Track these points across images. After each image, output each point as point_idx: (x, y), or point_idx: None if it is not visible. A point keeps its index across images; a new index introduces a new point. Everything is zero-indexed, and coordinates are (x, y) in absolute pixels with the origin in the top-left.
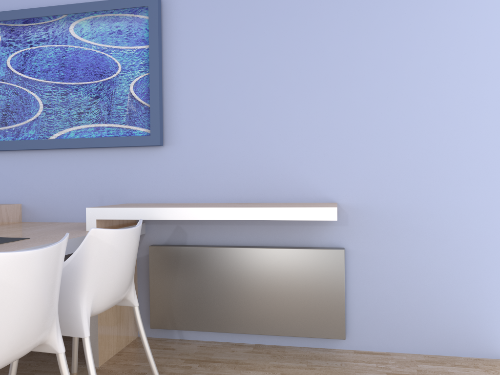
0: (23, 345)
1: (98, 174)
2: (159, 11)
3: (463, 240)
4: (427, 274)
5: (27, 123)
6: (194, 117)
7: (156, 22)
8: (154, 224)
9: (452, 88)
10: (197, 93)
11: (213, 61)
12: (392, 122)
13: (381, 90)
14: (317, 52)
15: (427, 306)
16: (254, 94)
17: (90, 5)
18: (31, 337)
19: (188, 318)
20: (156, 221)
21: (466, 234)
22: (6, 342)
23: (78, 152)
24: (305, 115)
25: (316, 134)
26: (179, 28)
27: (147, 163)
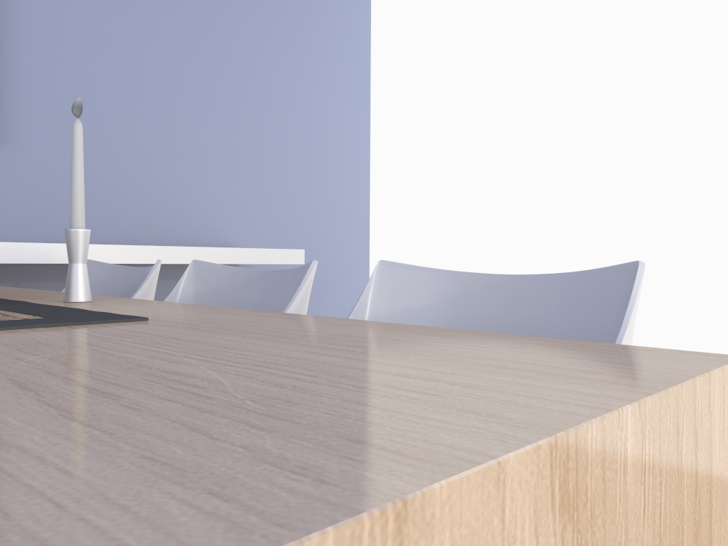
0: None
1: None
2: None
3: (341, 290)
4: None
5: None
6: (49, 105)
7: None
8: None
9: (336, 137)
10: (56, 67)
11: (82, 24)
12: (291, 163)
13: (282, 124)
14: (222, 60)
15: None
16: (144, 92)
17: None
18: None
19: None
20: None
21: (343, 284)
22: None
23: None
24: (207, 137)
25: (219, 163)
26: None
27: None
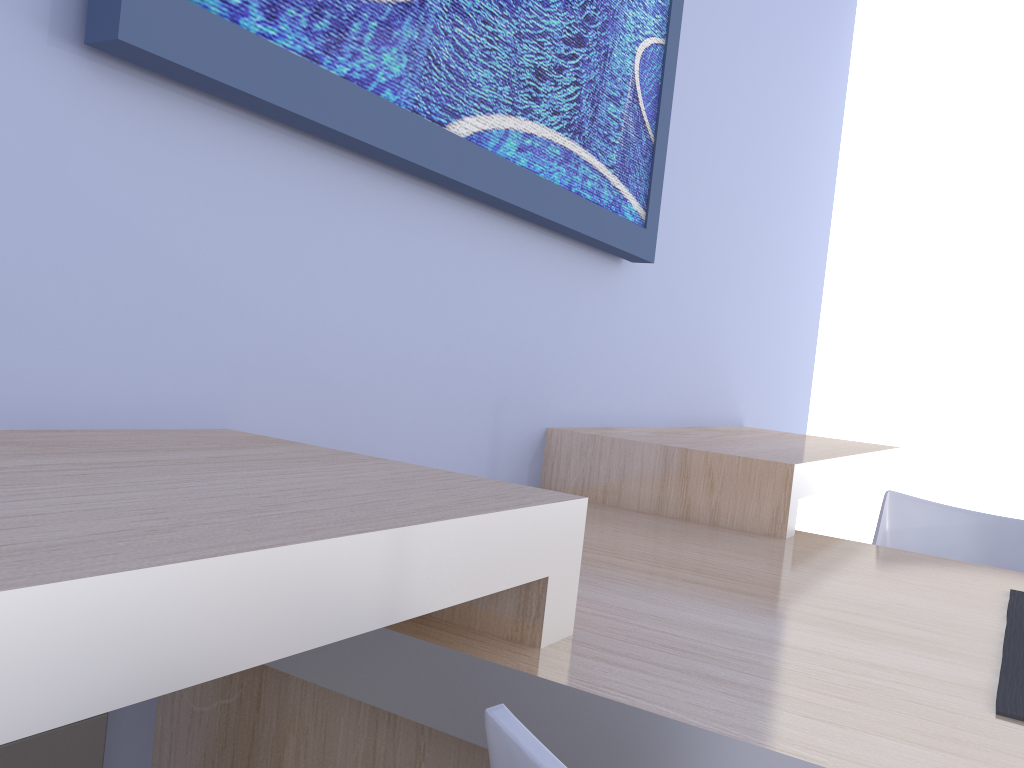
0: None
1: (503, 317)
2: None
3: None
4: None
5: (385, 6)
6: (665, 204)
7: None
8: None
9: (810, 262)
10: (675, 143)
11: (698, 77)
12: (784, 298)
13: (786, 241)
14: (767, 143)
15: None
16: (720, 187)
17: None
18: None
19: None
20: None
21: None
22: None
23: (467, 215)
24: (746, 258)
25: (748, 297)
26: None
27: (593, 304)
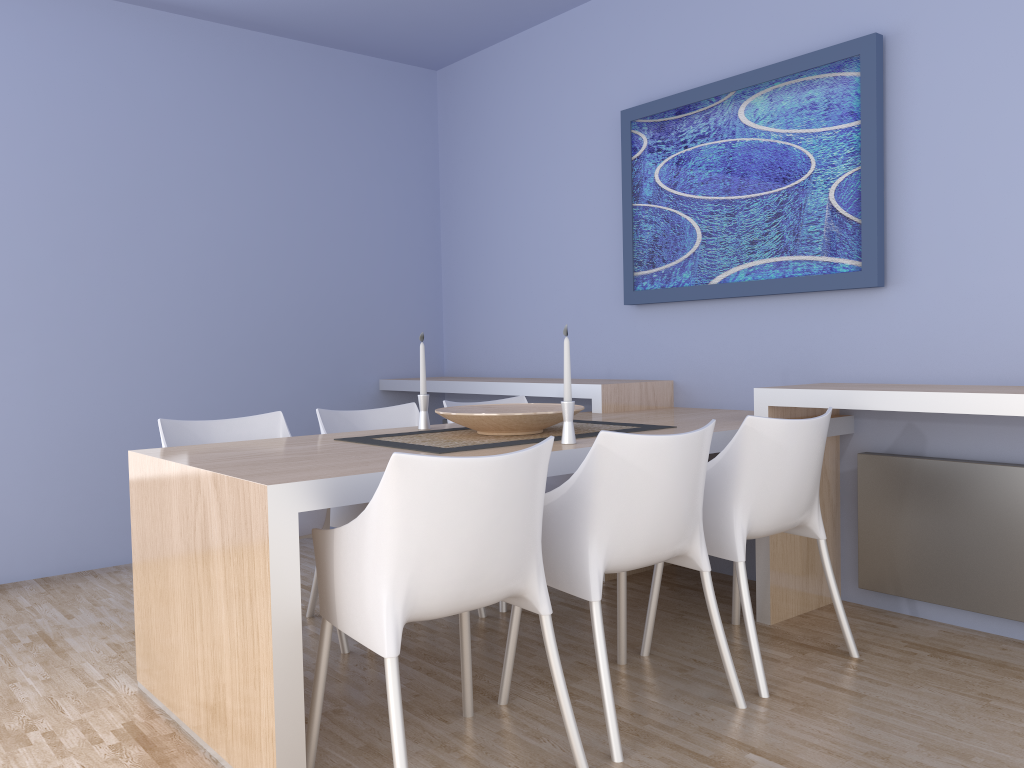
0: (660, 546)
1: (780, 335)
2: (878, 60)
3: None
4: None
5: (679, 263)
6: (941, 235)
7: (873, 80)
8: (868, 419)
9: None
10: (948, 191)
11: (977, 131)
12: None
13: None
14: None
15: None
16: None
17: (768, 71)
18: (668, 539)
19: (922, 580)
20: (871, 414)
21: None
22: (641, 537)
23: (751, 301)
24: None
25: None
26: (915, 81)
27: (857, 316)
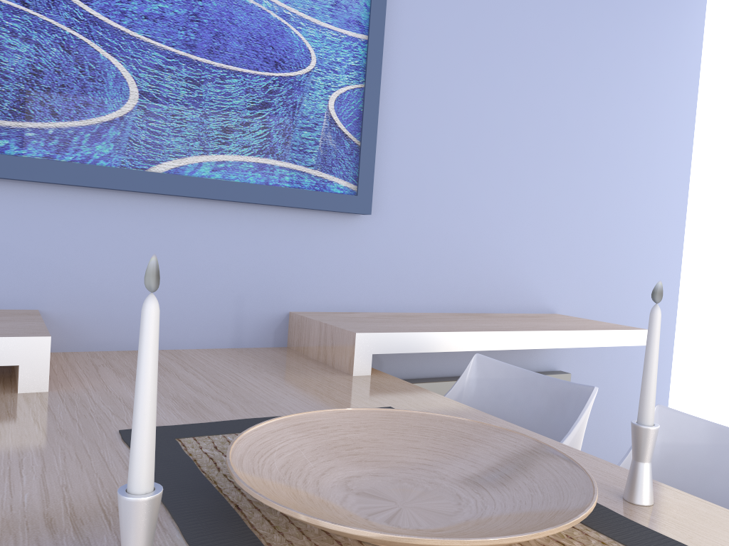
0: None
1: (237, 253)
2: None
3: None
4: (619, 395)
5: (93, 126)
6: (409, 174)
7: (384, 0)
8: None
9: (655, 190)
10: (417, 136)
11: (442, 91)
12: (610, 220)
13: (606, 179)
14: (557, 115)
15: (615, 430)
16: (487, 155)
17: None
18: None
19: None
20: None
21: None
22: None
23: (197, 205)
24: (538, 197)
25: (545, 223)
26: (400, 20)
27: (330, 241)
